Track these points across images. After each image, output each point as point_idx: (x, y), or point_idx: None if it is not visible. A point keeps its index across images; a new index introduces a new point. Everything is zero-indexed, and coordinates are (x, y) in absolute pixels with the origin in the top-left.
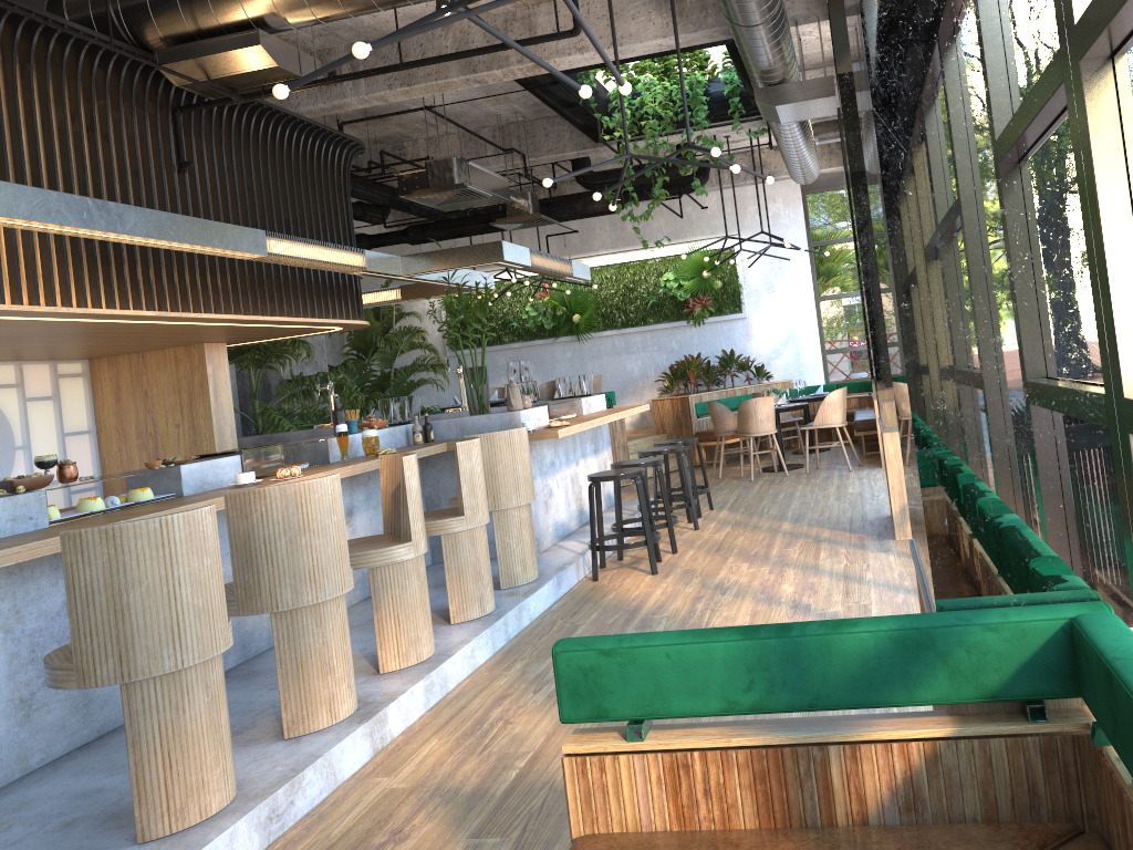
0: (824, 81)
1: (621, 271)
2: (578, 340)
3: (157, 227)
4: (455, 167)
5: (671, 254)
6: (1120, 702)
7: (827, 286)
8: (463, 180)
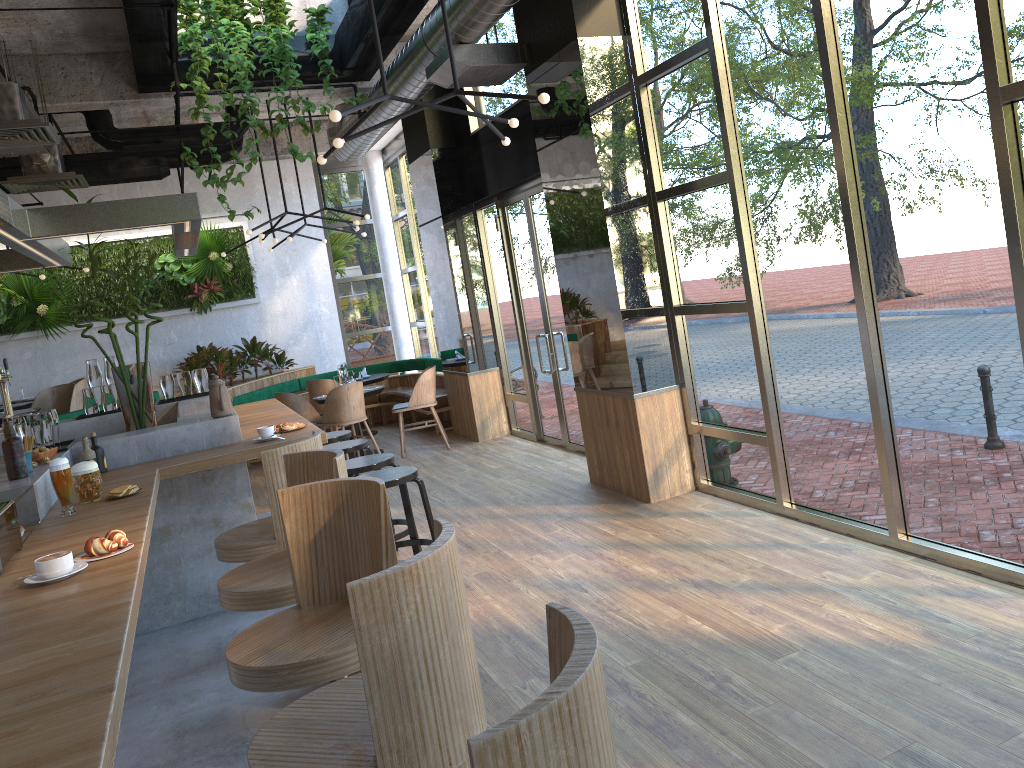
0: (518, 47)
1: (101, 253)
2: (46, 336)
3: None
4: (19, 97)
5: (166, 233)
6: None
7: (344, 268)
8: (26, 117)
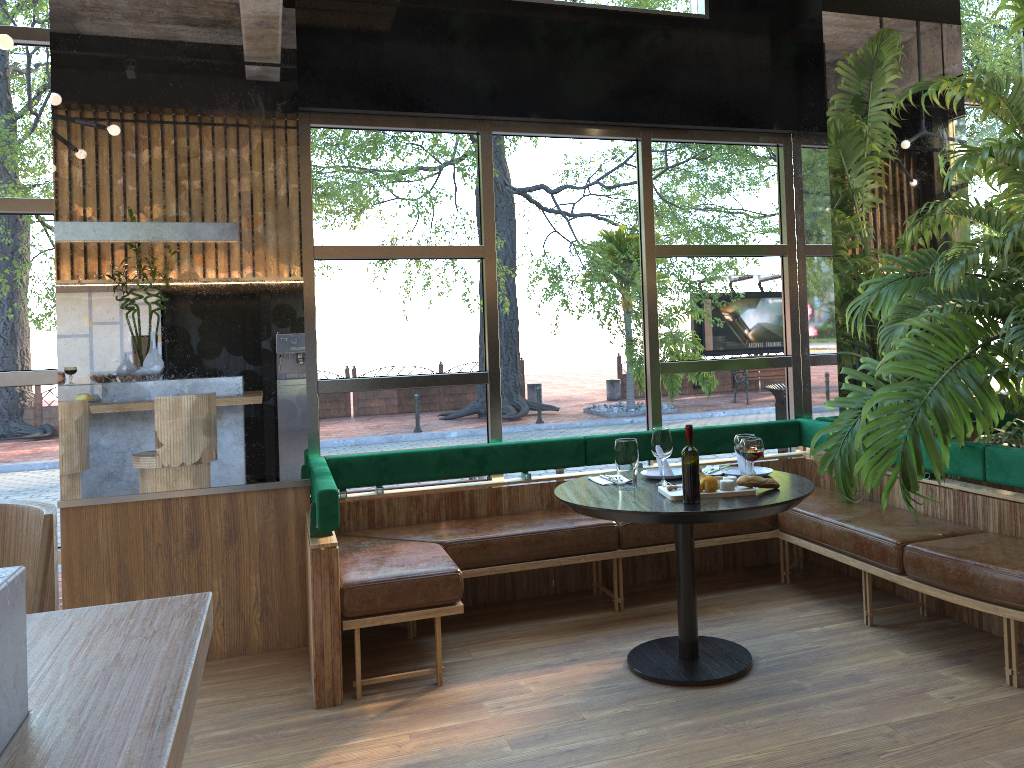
0: None
1: None
2: None
3: None
4: None
5: None
6: (395, 460)
7: None
8: None
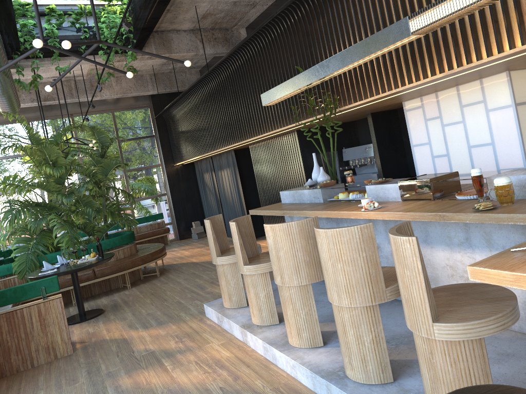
0: None
1: None
2: None
3: (342, 61)
4: None
5: None
6: None
7: None
8: None
